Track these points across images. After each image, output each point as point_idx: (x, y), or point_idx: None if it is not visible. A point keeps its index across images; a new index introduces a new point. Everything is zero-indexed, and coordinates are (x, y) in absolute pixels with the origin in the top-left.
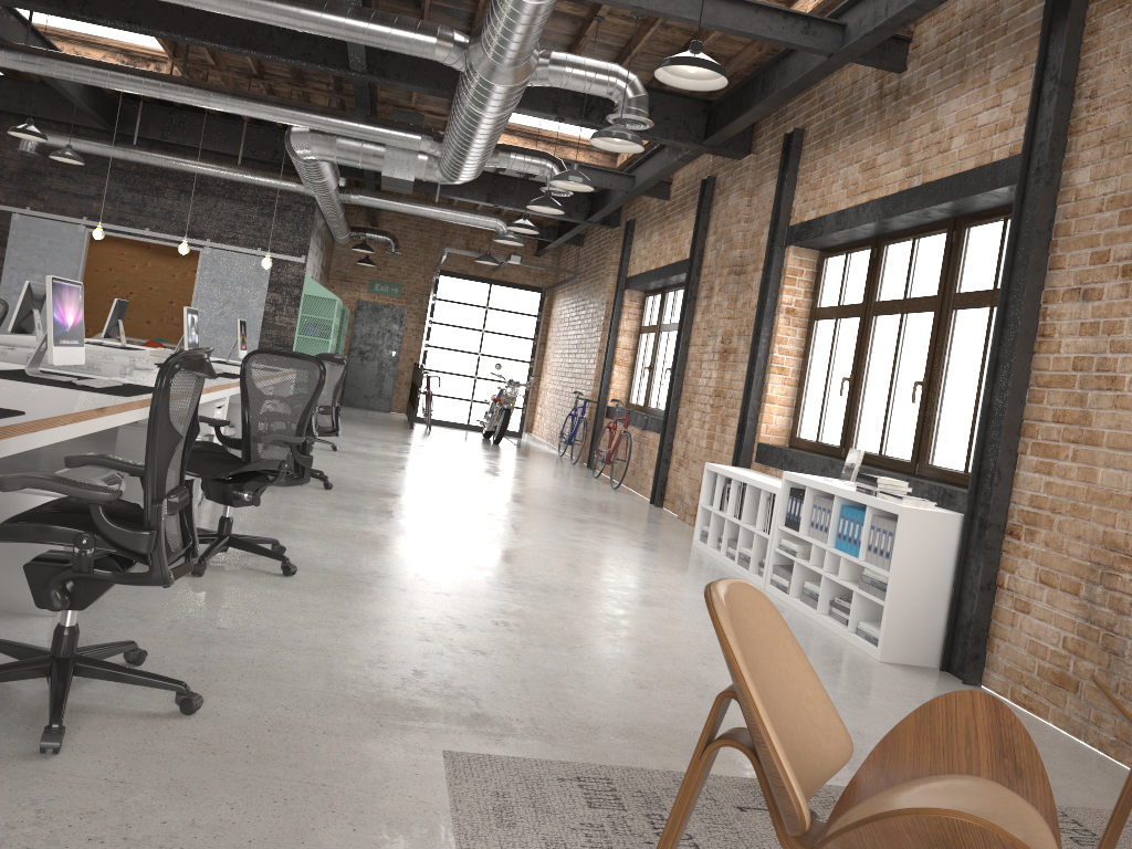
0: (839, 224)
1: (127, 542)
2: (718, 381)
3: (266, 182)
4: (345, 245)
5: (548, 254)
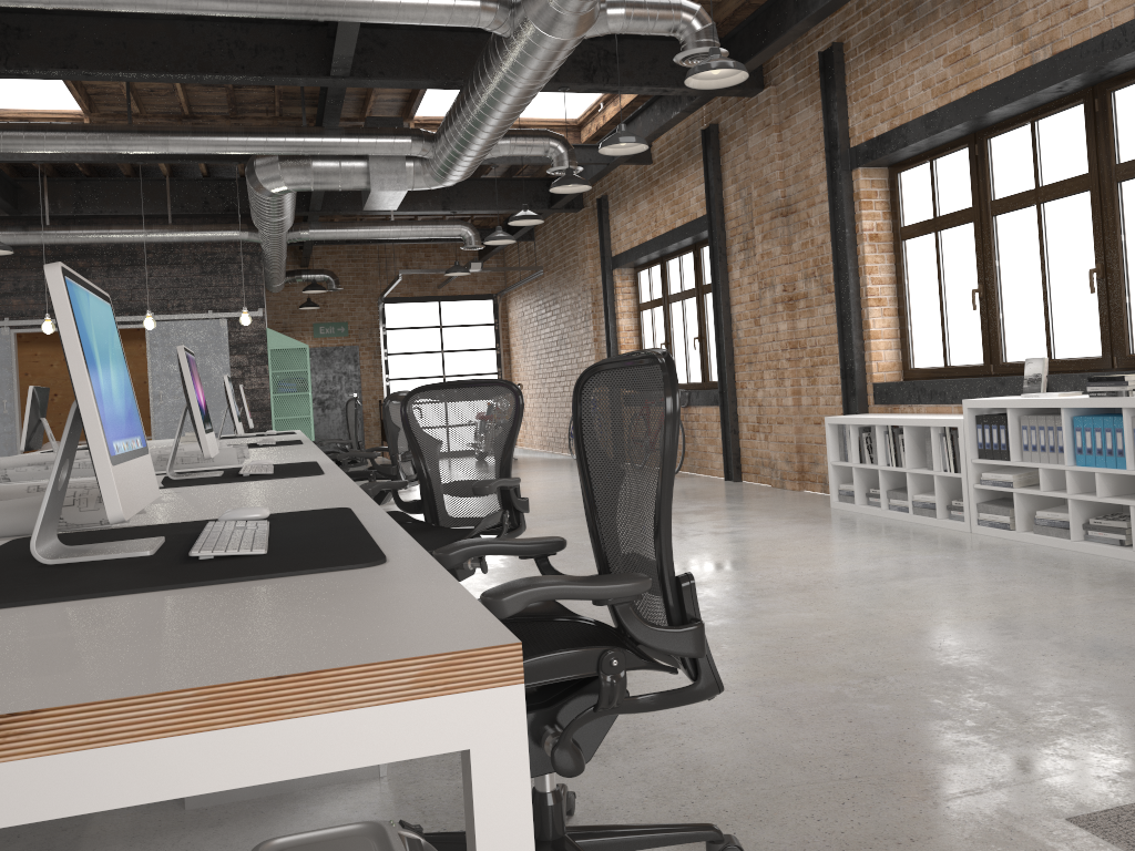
0: (931, 128)
1: (676, 647)
2: (789, 333)
3: (206, 237)
4: (278, 294)
5: (491, 258)
